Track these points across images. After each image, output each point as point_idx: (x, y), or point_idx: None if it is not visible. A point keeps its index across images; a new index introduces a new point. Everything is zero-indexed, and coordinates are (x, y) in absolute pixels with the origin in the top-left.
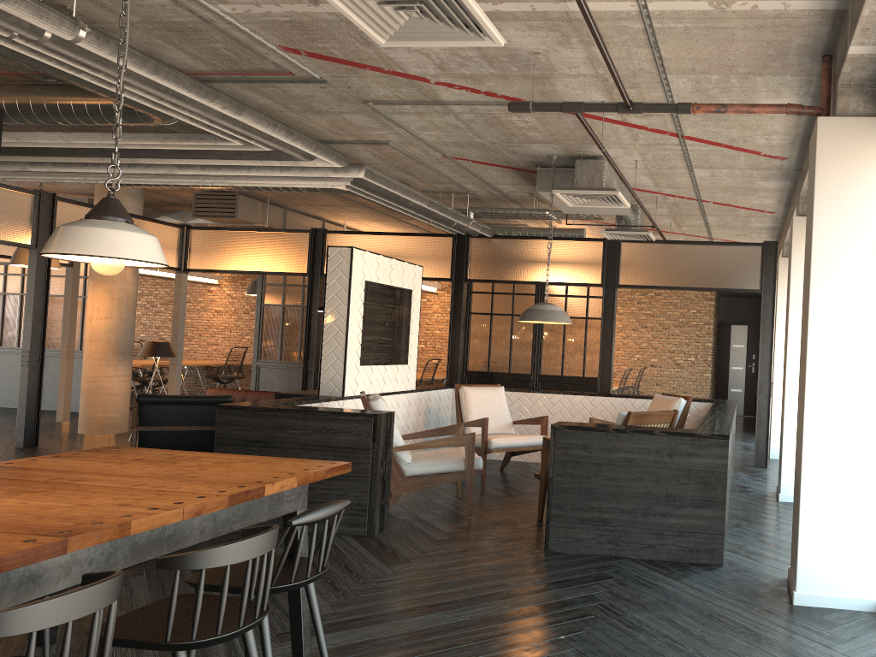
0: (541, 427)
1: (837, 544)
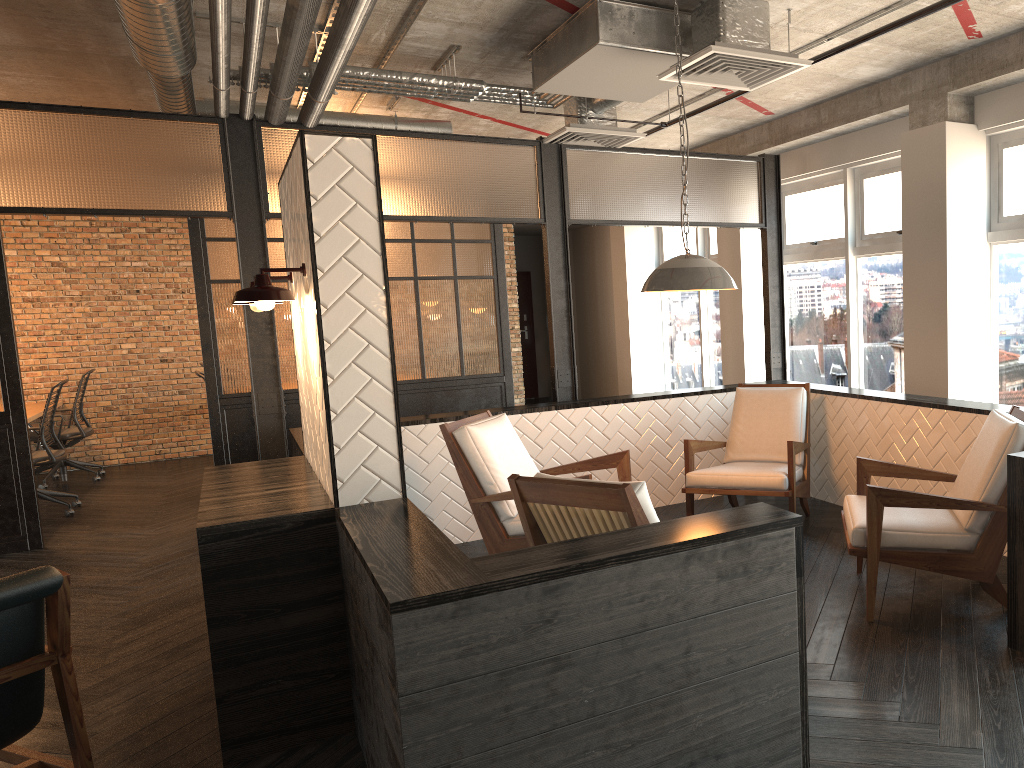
0: (621, 471)
1: None
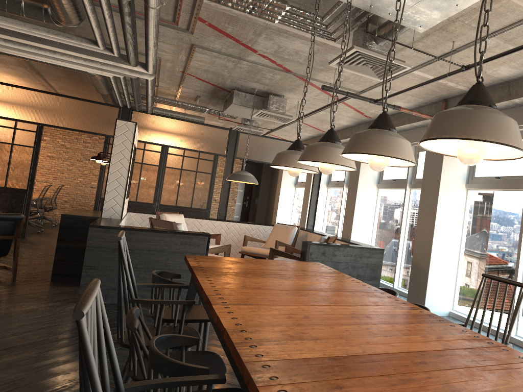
0: (216, 240)
1: (438, 291)
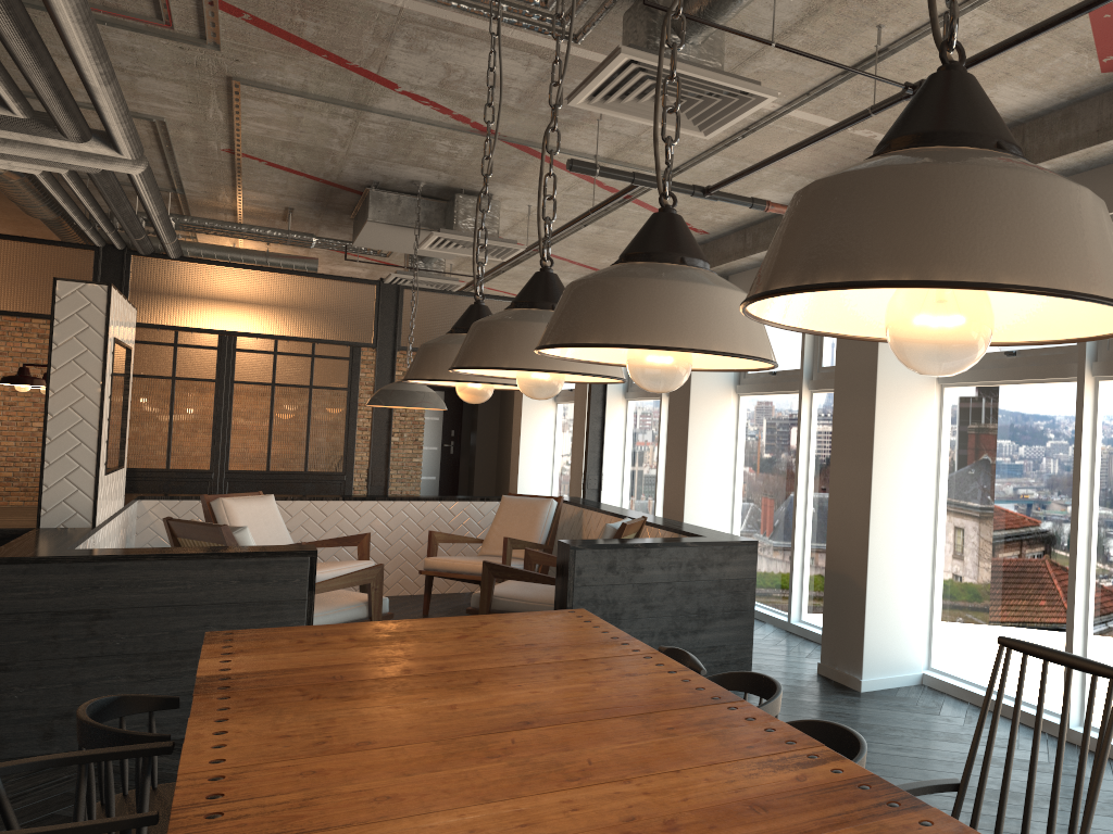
0: (360, 549)
1: (893, 630)
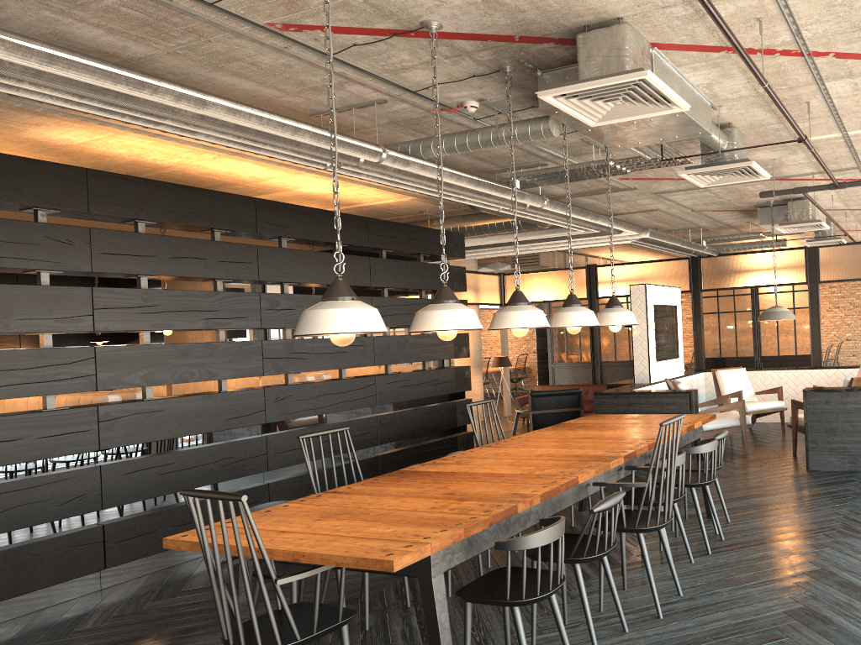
0: (778, 395)
1: None
